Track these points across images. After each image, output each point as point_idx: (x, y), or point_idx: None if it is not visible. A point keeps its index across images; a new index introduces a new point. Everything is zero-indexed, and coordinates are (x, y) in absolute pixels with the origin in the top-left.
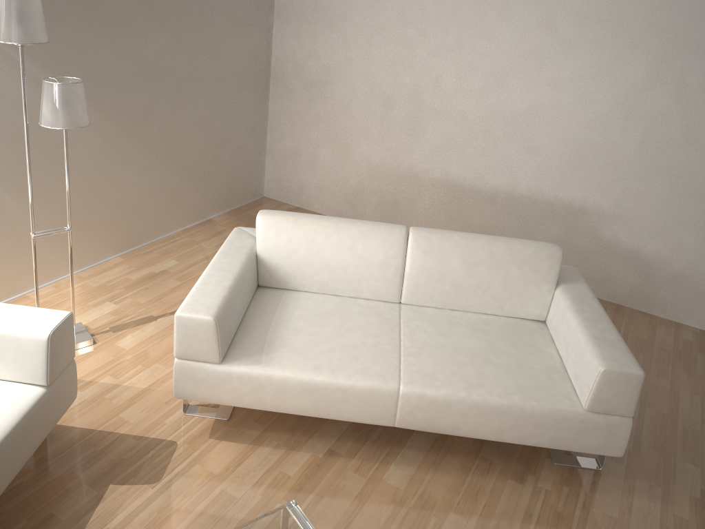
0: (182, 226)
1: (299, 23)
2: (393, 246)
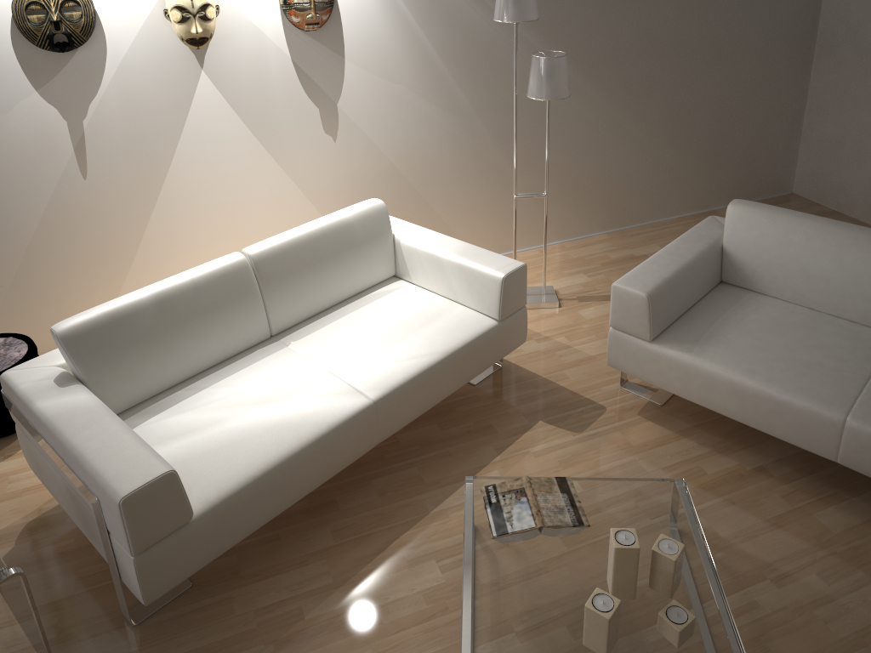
0: (679, 213)
1: None
2: None
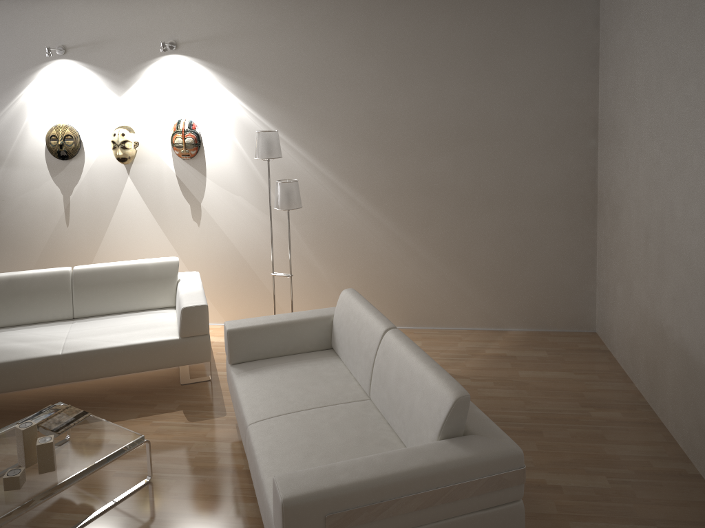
0: (470, 326)
1: (607, 145)
2: (373, 340)
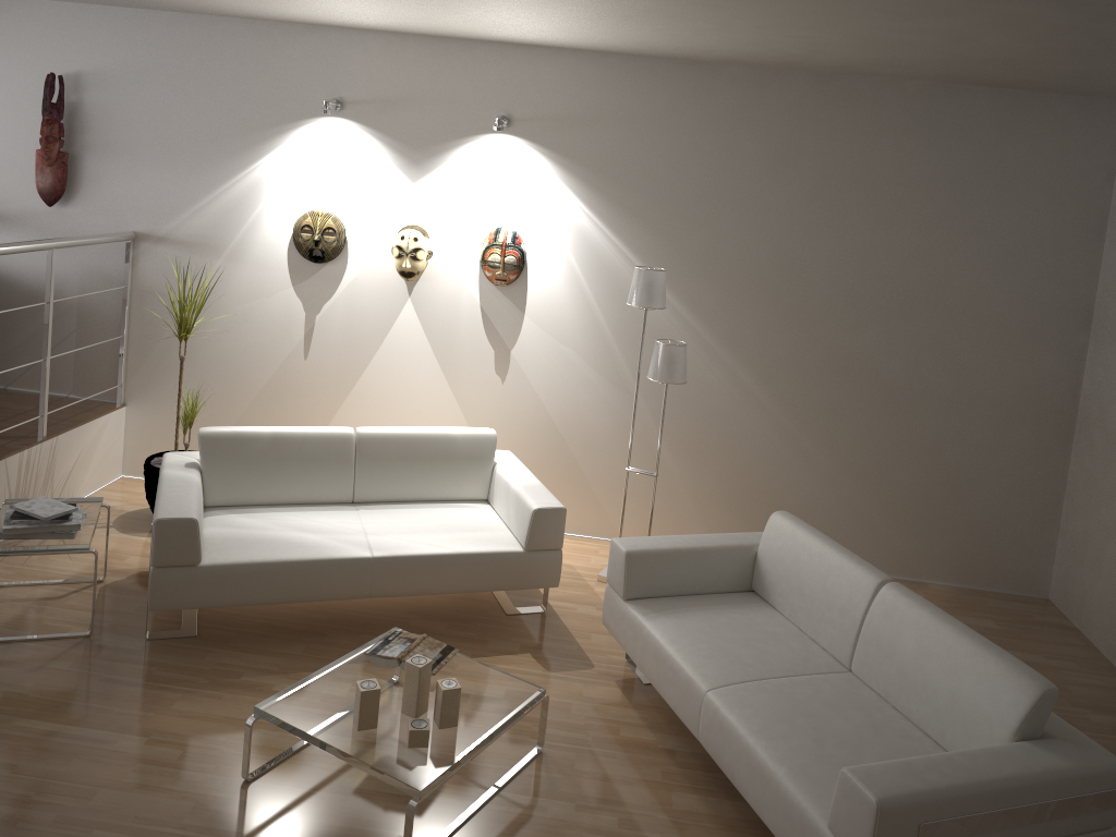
0: None
1: (1110, 347)
2: (858, 593)
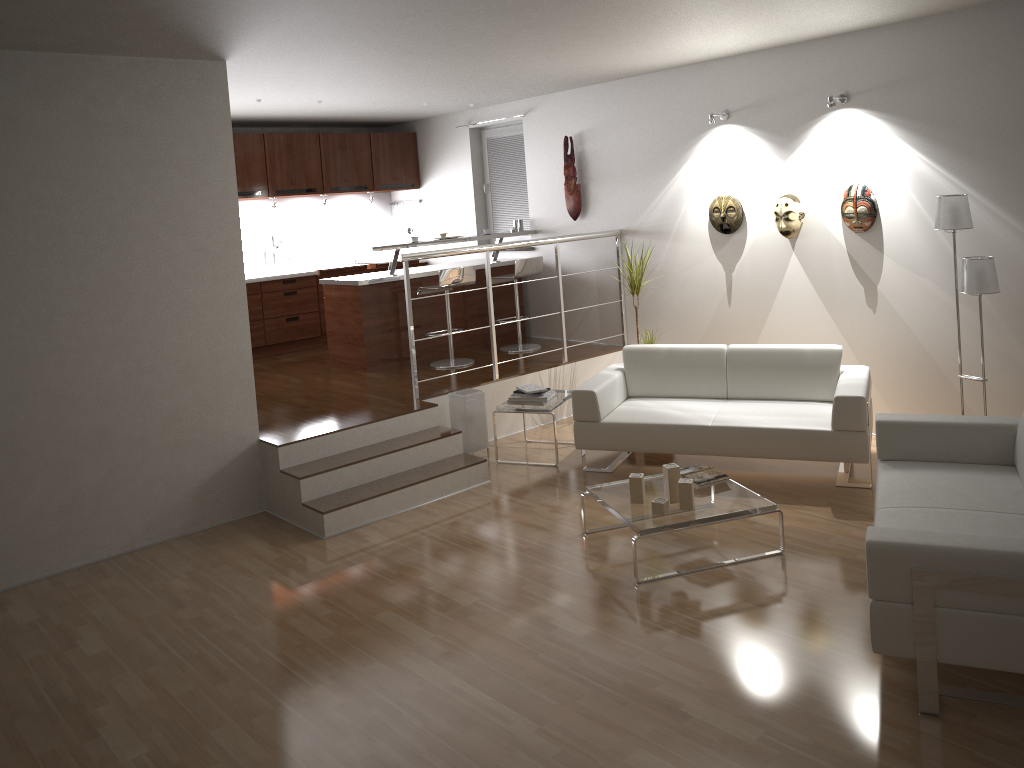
0: None
1: None
2: None
